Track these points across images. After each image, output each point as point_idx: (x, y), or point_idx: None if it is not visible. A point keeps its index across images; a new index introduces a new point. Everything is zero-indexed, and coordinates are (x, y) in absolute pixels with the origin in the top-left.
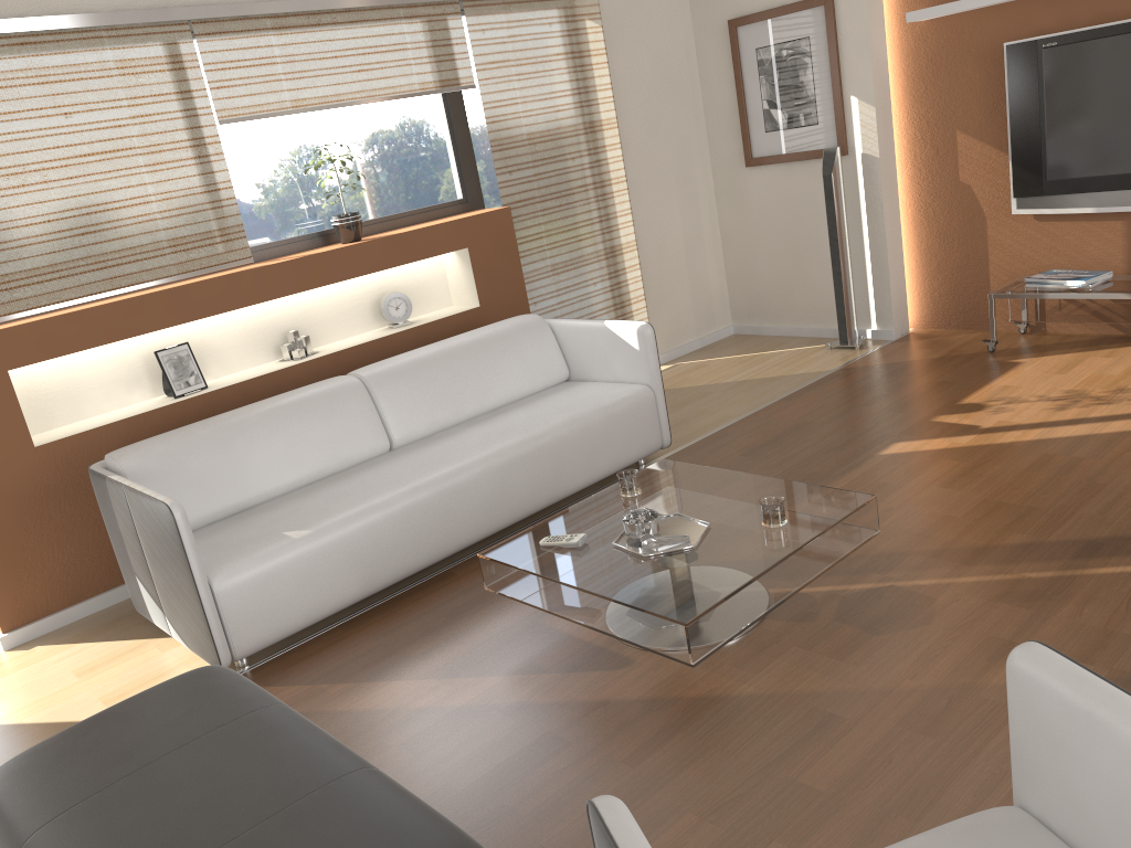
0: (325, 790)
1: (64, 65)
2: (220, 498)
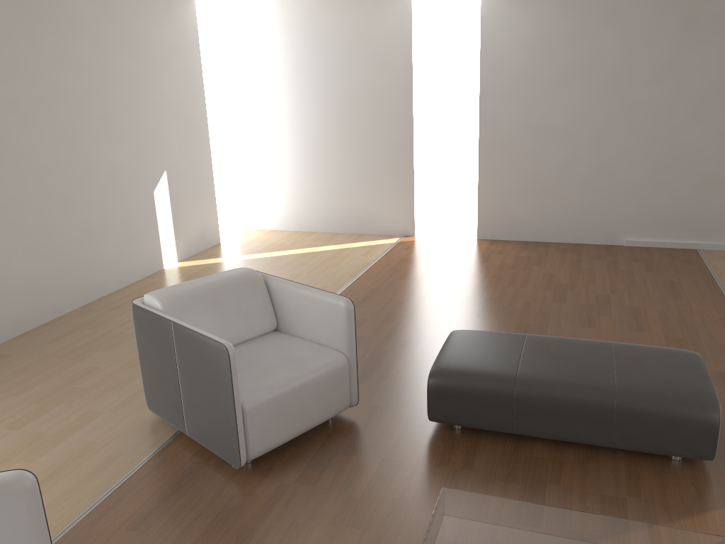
0: (515, 367)
1: None
2: None
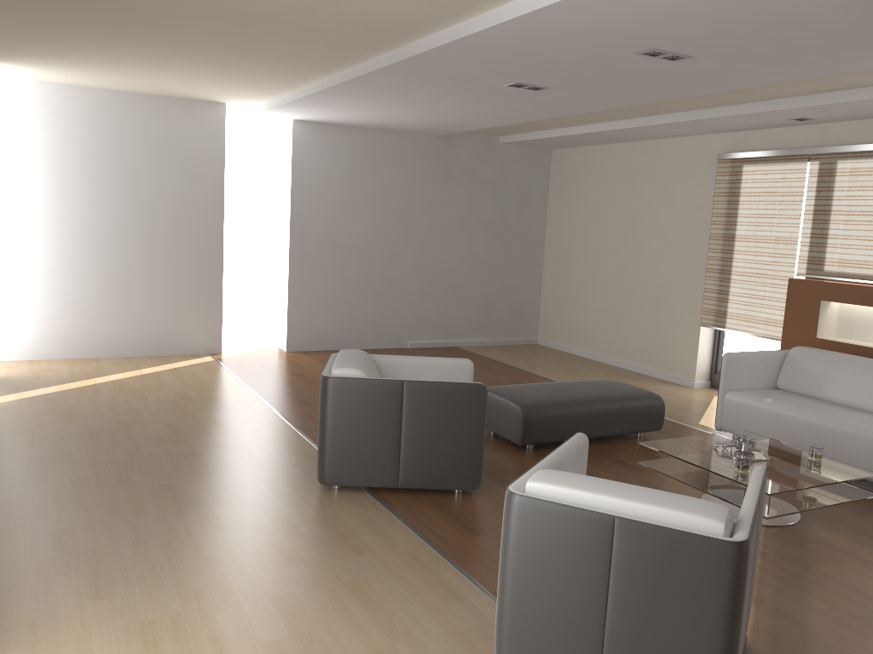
0: (561, 396)
1: None
2: (808, 385)
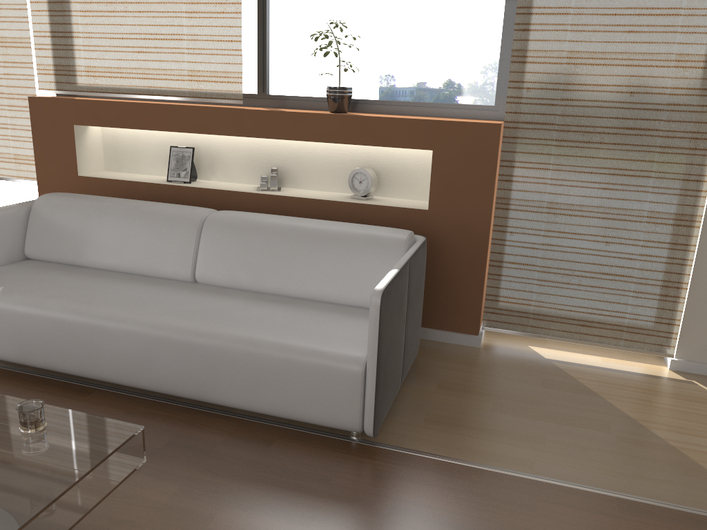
0: None
1: None
2: (65, 250)
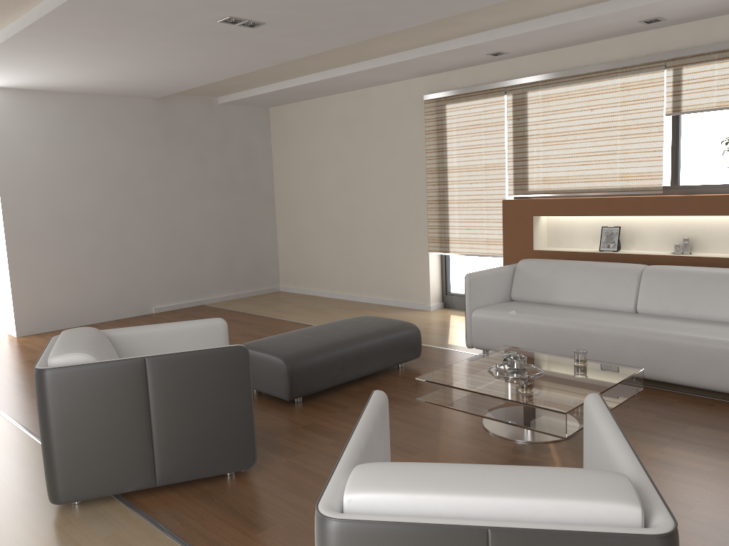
0: (322, 340)
1: (597, 87)
2: (540, 293)
